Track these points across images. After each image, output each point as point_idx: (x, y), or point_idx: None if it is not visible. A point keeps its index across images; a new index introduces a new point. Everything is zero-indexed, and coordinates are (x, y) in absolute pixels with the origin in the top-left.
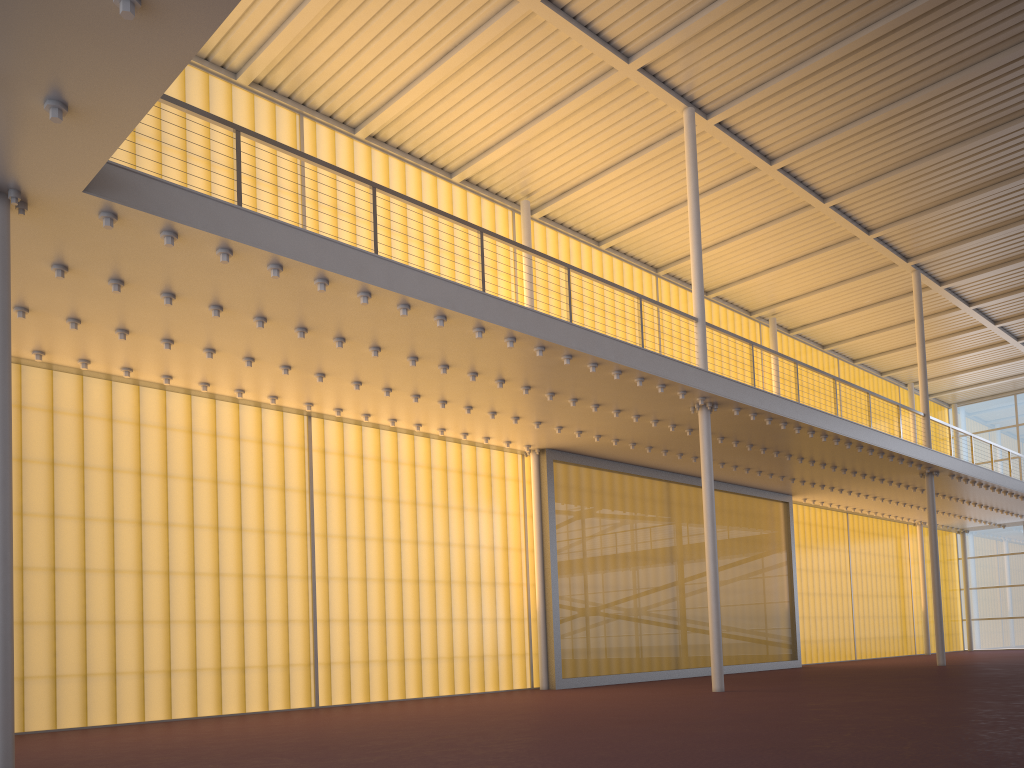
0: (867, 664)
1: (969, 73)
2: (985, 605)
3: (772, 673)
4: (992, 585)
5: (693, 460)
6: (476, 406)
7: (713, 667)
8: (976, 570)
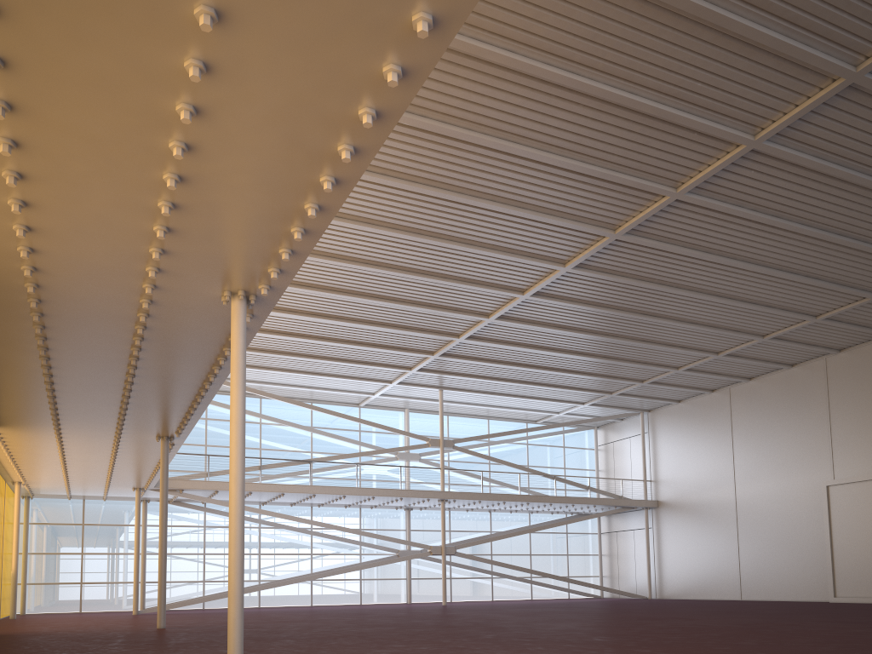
0: (53, 629)
1: (406, 117)
2: (40, 570)
3: (37, 643)
4: (49, 551)
5: (43, 352)
6: (20, 114)
7: (236, 635)
8: (34, 536)
